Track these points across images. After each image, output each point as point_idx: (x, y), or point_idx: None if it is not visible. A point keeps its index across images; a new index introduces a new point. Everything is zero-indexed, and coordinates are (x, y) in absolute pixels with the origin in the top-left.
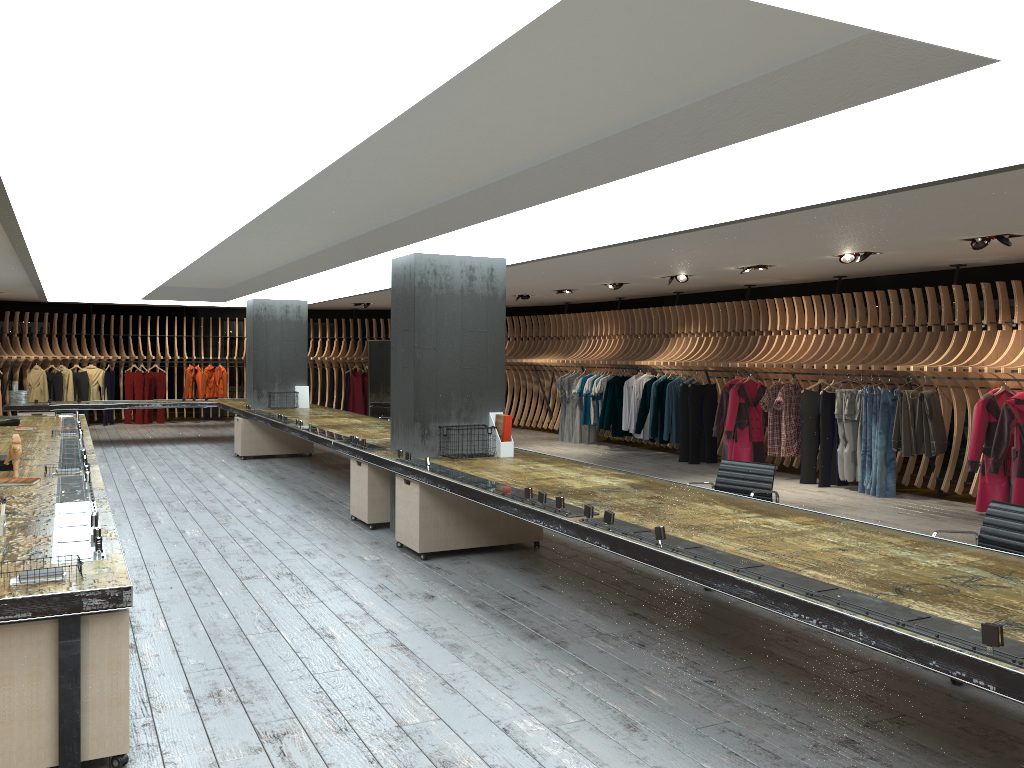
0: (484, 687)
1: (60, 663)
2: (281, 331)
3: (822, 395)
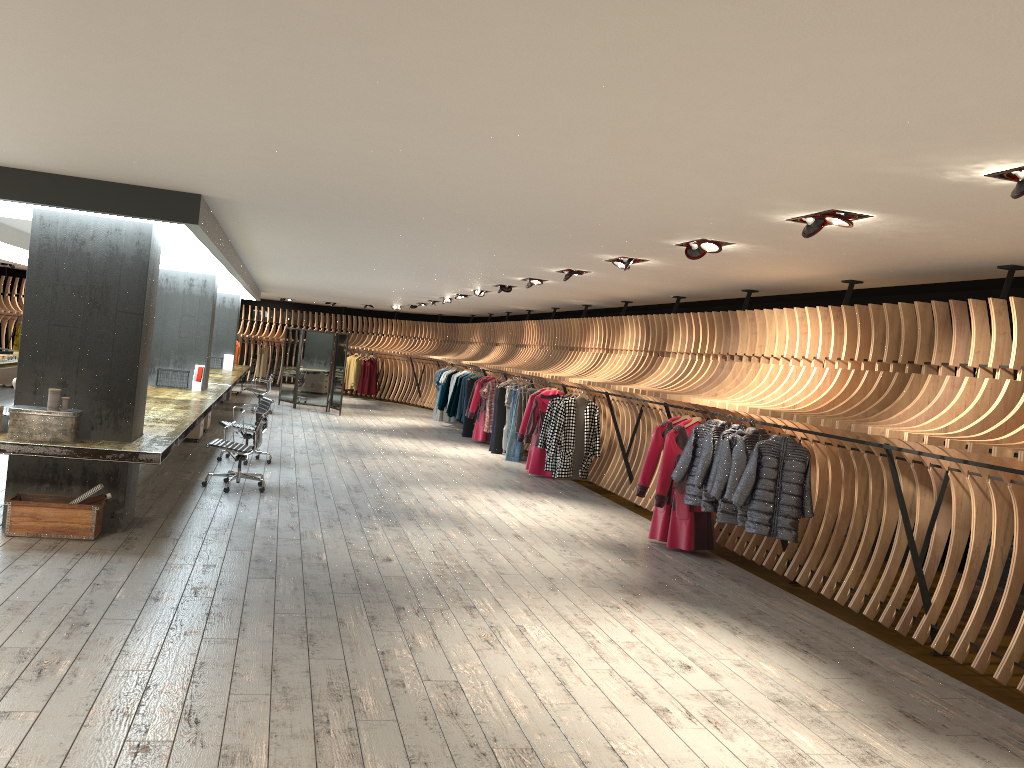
0: None
1: None
2: (218, 315)
3: (500, 389)
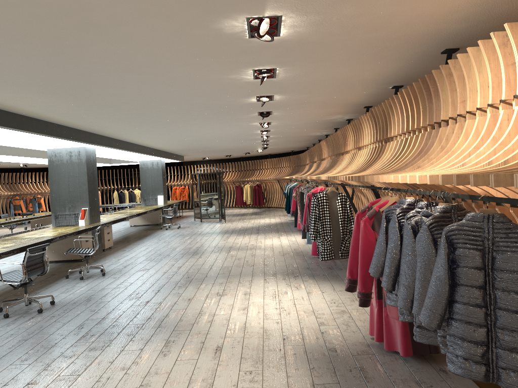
0: None
1: None
2: (151, 173)
3: (300, 192)
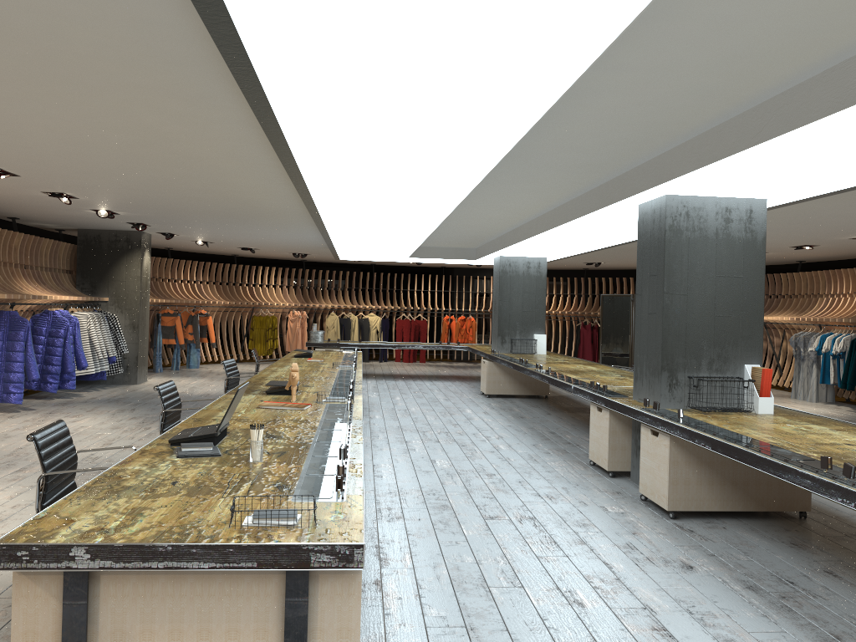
0: None
1: (286, 623)
2: (523, 285)
3: None
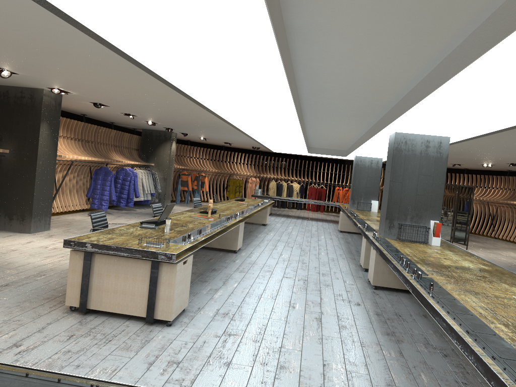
0: (336, 346)
1: (150, 278)
2: (367, 172)
3: None
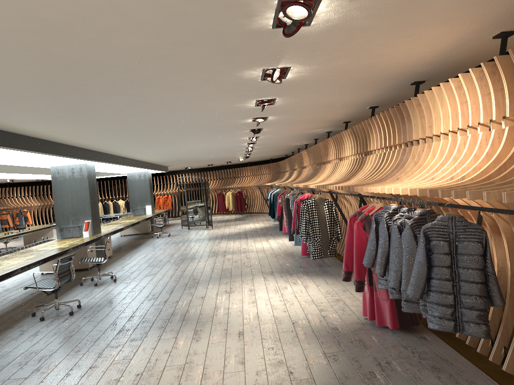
0: None
1: None
2: (138, 184)
3: (286, 198)
